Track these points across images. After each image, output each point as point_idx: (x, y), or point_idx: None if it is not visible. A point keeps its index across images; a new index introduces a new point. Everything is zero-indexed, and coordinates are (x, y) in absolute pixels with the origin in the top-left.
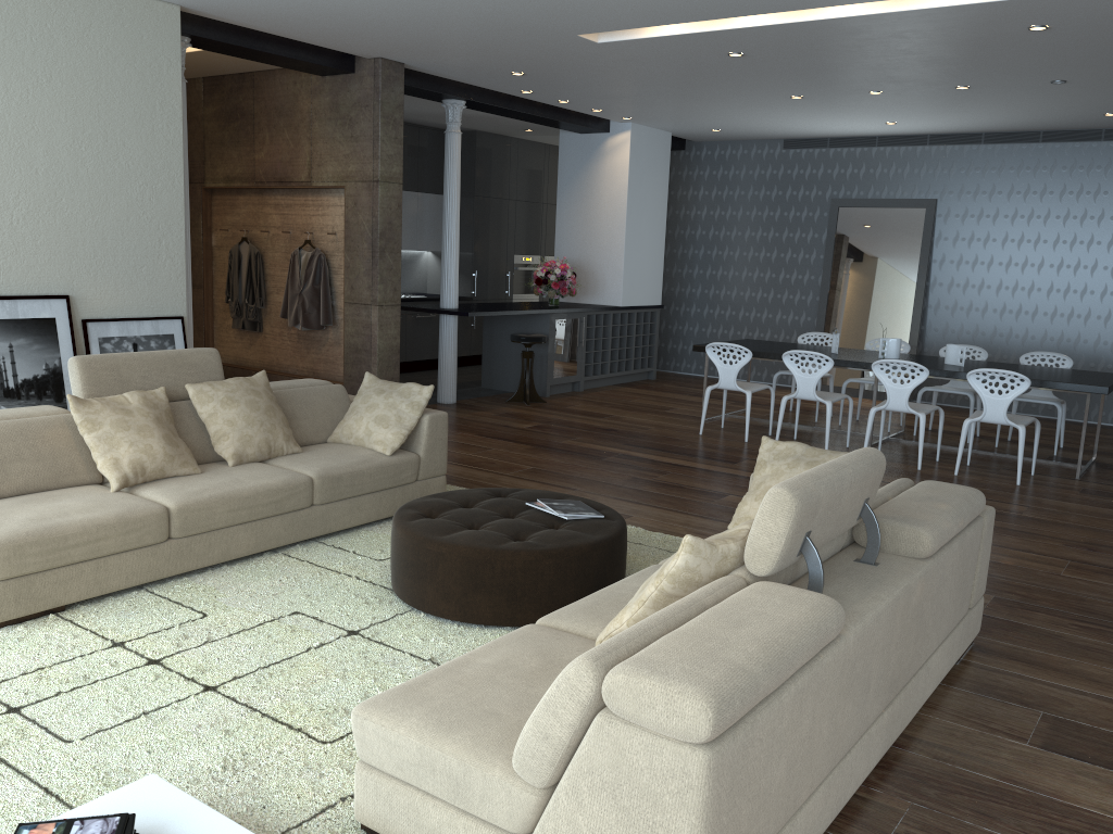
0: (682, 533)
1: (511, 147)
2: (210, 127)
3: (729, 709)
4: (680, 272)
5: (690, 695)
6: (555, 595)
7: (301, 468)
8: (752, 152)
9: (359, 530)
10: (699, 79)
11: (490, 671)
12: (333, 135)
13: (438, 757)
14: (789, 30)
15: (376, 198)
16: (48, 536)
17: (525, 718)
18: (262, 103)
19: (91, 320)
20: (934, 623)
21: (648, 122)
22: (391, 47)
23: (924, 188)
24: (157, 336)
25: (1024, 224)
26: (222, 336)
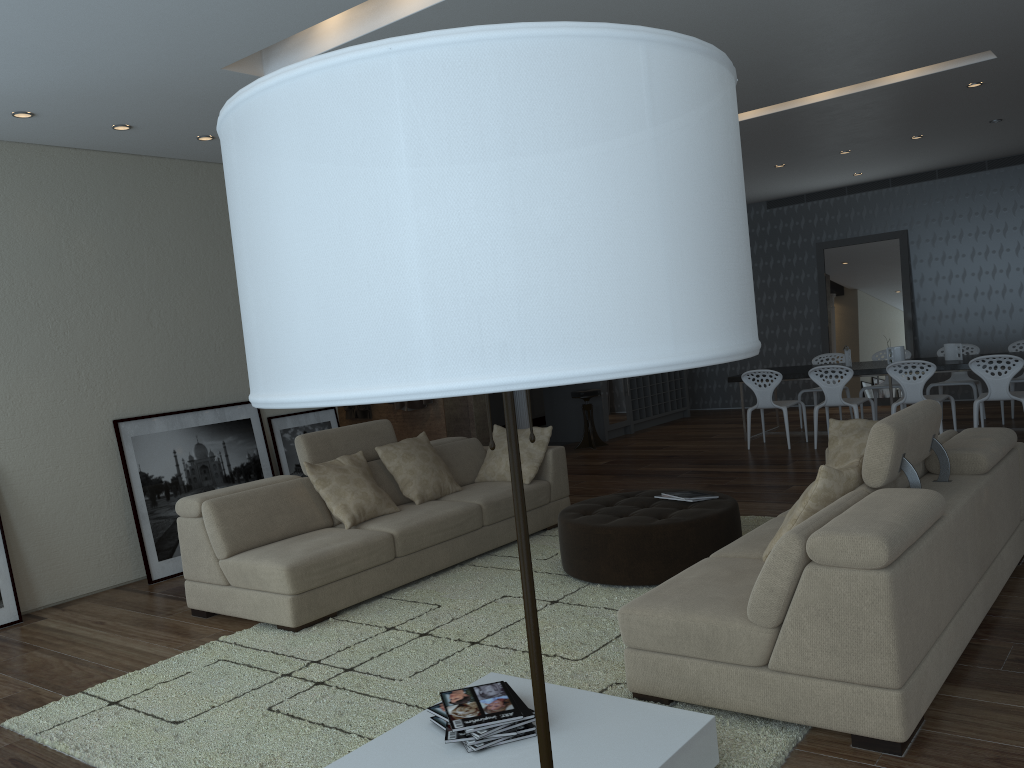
0: (767, 514)
1: None
2: None
3: (895, 544)
4: None
5: (869, 538)
6: (699, 555)
7: (469, 499)
8: None
9: (515, 544)
10: None
11: (699, 580)
12: None
13: (691, 626)
14: (777, 117)
15: None
16: (323, 559)
17: (740, 597)
18: None
19: (274, 417)
20: (999, 523)
21: None
22: None
23: (894, 222)
24: (319, 423)
25: (986, 238)
26: None
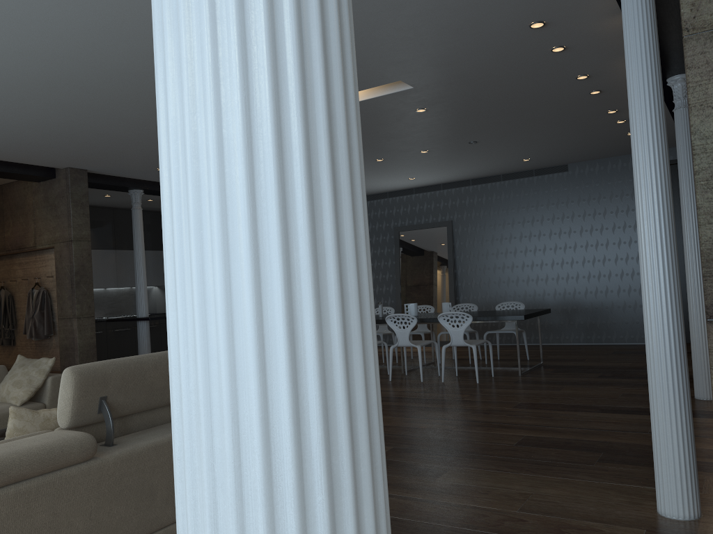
0: None
1: None
2: None
3: None
4: None
5: None
6: None
7: None
8: None
9: None
10: None
11: None
12: (46, 216)
13: None
14: None
15: (71, 251)
16: None
17: None
18: (7, 202)
19: None
20: None
21: None
22: (68, 159)
23: (444, 214)
24: None
25: (502, 229)
26: None
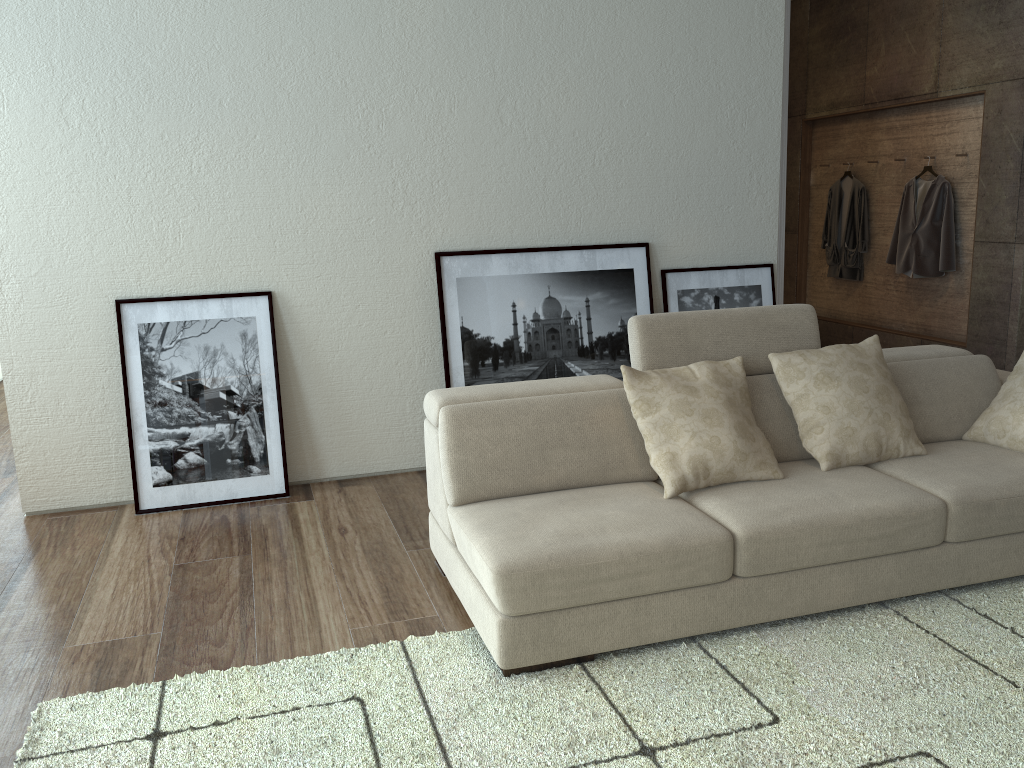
0: None
1: None
2: (814, 50)
3: None
4: None
5: None
6: None
7: (927, 483)
8: None
9: (1013, 584)
10: None
11: None
12: (972, 26)
13: None
14: None
15: None
16: (574, 564)
17: None
18: (878, 7)
19: (670, 271)
20: None
21: None
22: None
23: None
24: (741, 287)
25: None
26: (815, 285)
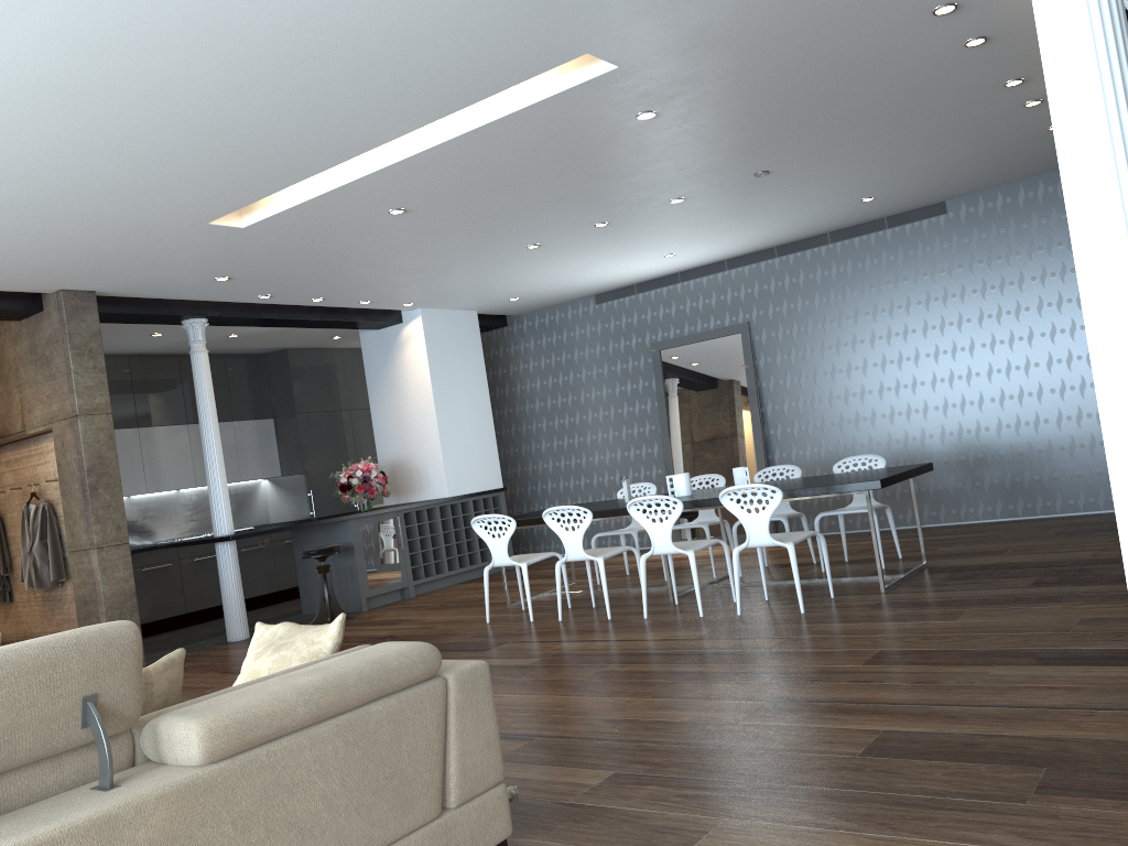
0: None
1: (333, 357)
2: None
3: None
4: (529, 449)
5: None
6: None
7: None
8: (569, 314)
9: None
10: (409, 247)
11: None
12: (36, 377)
13: None
14: (407, 172)
15: (78, 433)
16: None
17: None
18: None
19: None
20: None
21: (435, 304)
22: (52, 275)
23: (734, 313)
24: None
25: (838, 328)
26: None
